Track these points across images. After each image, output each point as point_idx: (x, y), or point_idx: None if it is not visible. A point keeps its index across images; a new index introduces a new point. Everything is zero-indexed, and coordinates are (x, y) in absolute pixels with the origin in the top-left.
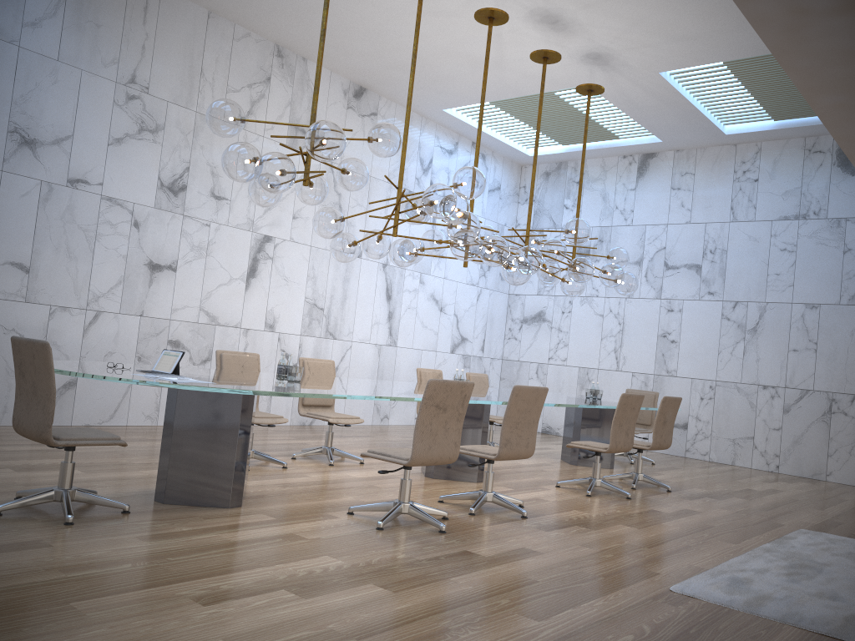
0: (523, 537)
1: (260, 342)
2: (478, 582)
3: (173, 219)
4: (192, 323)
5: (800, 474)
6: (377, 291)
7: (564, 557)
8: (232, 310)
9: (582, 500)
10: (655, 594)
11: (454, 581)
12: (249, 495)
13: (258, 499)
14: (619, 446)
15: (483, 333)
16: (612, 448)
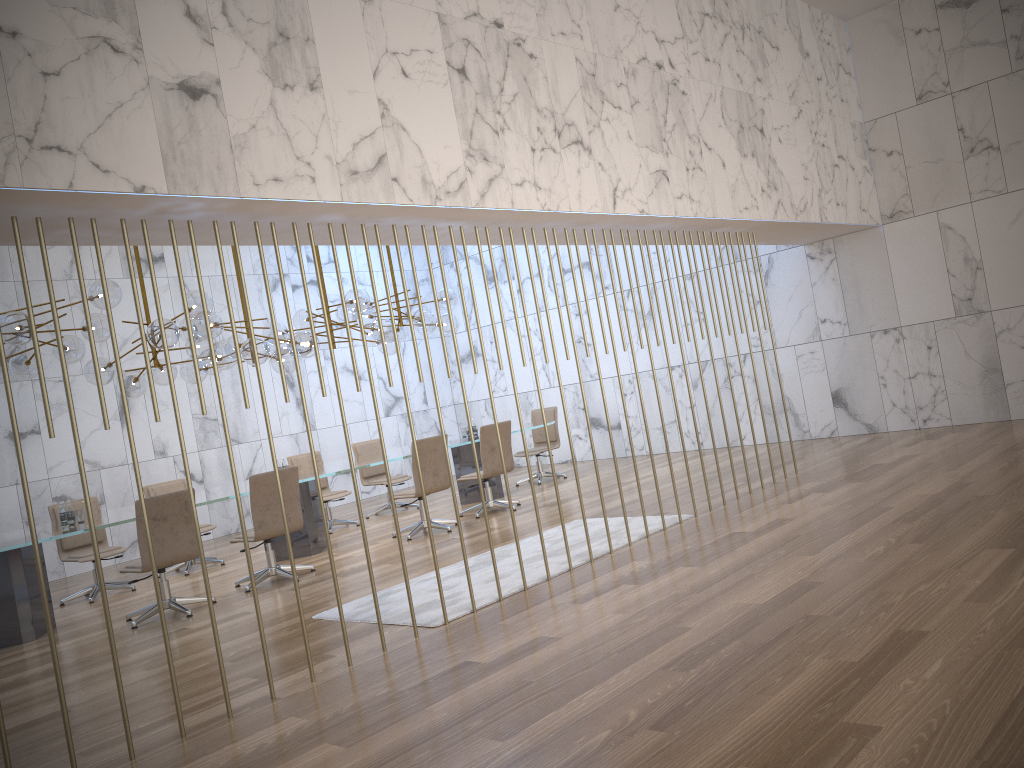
0: (261, 601)
1: (155, 471)
2: (149, 652)
3: (22, 387)
4: (73, 475)
5: (721, 445)
6: (276, 383)
7: (266, 611)
8: (114, 451)
9: (393, 546)
10: (291, 624)
11: (130, 656)
12: (59, 626)
13: (62, 628)
14: (427, 488)
15: (421, 385)
16: (419, 492)
